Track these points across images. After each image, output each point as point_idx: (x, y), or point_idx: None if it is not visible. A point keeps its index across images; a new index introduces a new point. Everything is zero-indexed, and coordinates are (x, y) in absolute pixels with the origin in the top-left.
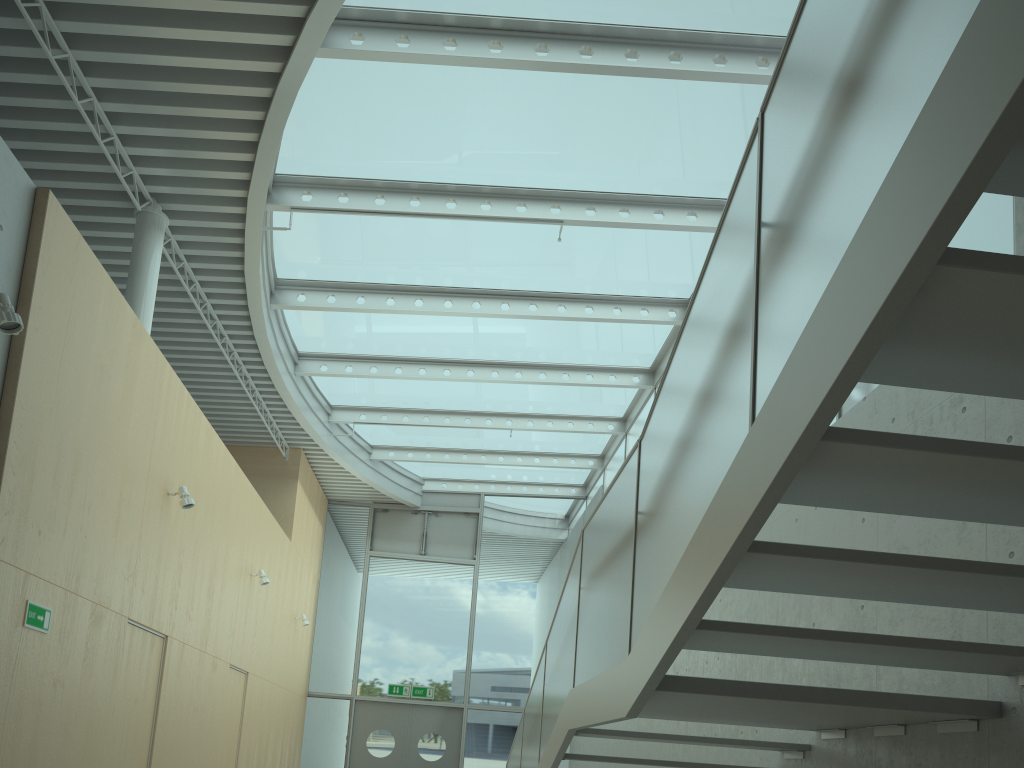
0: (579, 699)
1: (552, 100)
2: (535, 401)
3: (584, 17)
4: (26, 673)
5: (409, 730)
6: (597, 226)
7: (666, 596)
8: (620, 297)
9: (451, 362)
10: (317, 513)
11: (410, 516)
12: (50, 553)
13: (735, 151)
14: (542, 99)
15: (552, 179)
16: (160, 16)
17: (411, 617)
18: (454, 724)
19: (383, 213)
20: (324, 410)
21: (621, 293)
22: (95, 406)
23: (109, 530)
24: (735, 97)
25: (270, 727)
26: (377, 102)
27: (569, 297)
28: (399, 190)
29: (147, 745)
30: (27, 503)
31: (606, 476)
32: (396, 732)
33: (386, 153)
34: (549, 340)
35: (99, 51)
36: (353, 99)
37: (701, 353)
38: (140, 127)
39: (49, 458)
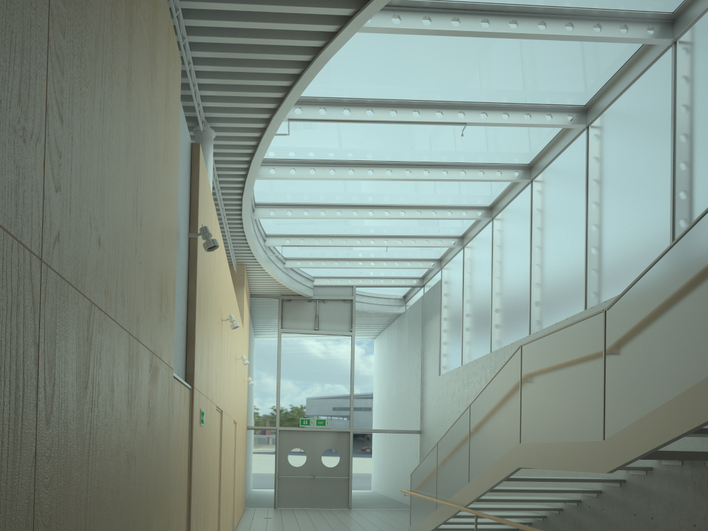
0: (533, 451)
1: (478, 49)
2: (406, 228)
3: (515, 1)
4: (200, 453)
5: (315, 448)
6: (488, 126)
7: (657, 414)
8: (484, 164)
9: (358, 206)
10: (248, 305)
11: (306, 303)
12: (203, 377)
13: (587, 77)
14: (472, 49)
15: (462, 95)
16: (253, 14)
17: (312, 373)
18: (344, 442)
19: (349, 121)
20: (262, 238)
21: (485, 162)
22: (209, 276)
23: (212, 353)
24: (597, 46)
25: (240, 454)
26: (362, 52)
27: (450, 165)
28: (359, 104)
29: (218, 481)
30: (199, 349)
31: (444, 274)
32: (307, 450)
33: (357, 82)
34: (428, 191)
35: (206, 36)
36: (346, 51)
37: (687, 281)
38: (215, 79)
39: (202, 318)
